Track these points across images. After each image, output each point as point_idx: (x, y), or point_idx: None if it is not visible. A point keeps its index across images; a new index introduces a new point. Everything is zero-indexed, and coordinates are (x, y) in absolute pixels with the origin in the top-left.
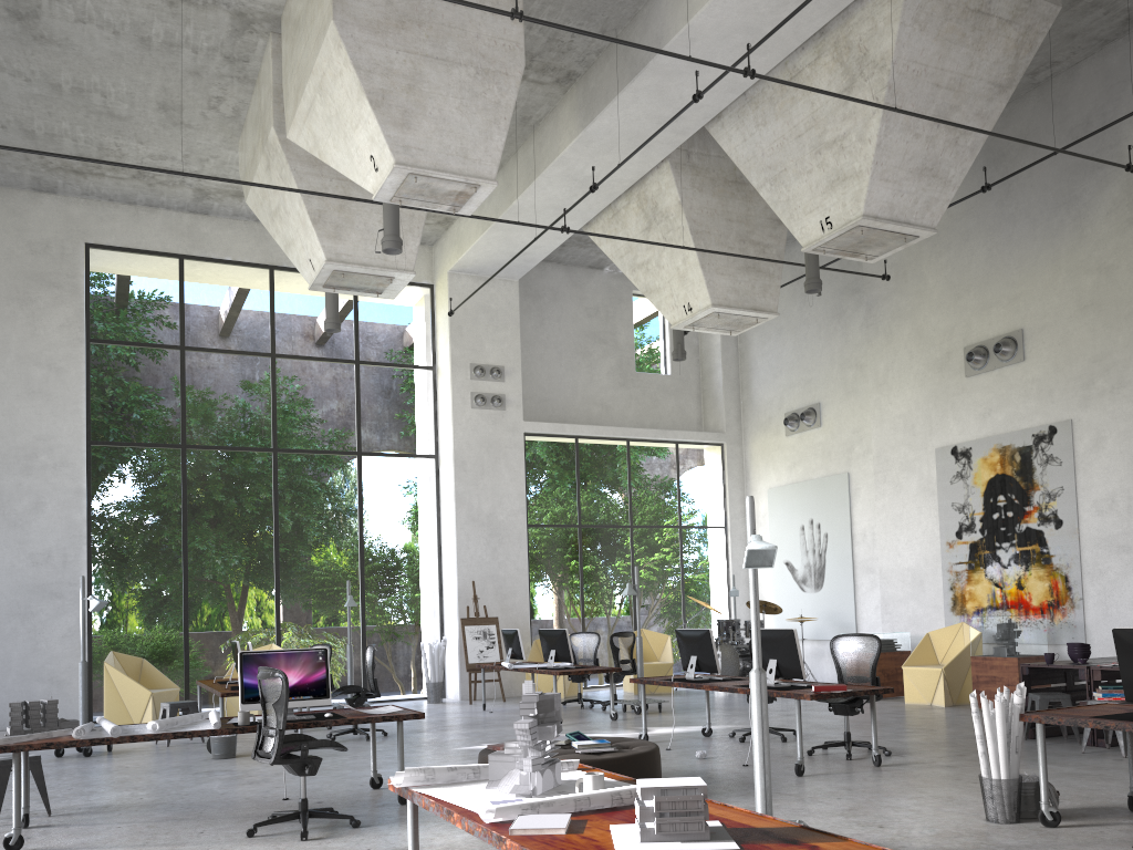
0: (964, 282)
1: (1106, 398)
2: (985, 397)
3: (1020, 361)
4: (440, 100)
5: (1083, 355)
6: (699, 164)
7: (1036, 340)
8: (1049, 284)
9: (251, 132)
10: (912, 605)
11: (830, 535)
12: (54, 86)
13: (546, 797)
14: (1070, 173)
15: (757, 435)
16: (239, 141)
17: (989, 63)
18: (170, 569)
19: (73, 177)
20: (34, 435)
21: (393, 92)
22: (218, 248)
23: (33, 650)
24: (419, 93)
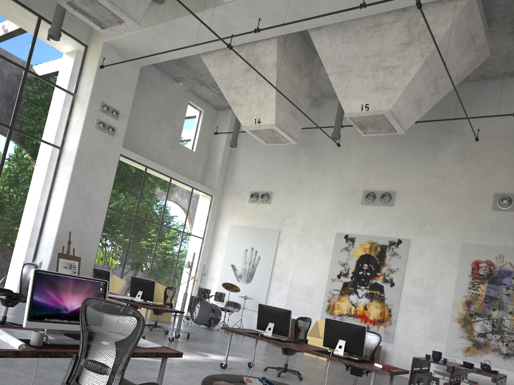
0: (370, 161)
1: (429, 235)
2: (368, 216)
3: (391, 205)
4: None
5: (423, 212)
6: (288, 49)
7: (401, 198)
8: (413, 176)
9: None
10: (304, 304)
11: (261, 258)
12: None
13: None
14: (436, 130)
15: (231, 197)
16: None
17: (461, 65)
18: None
19: None
20: None
21: None
22: None
23: None
24: None
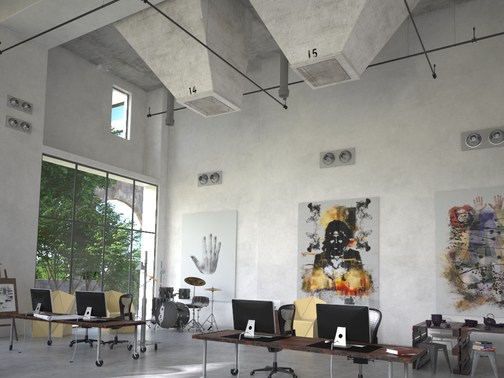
0: (322, 119)
1: (399, 189)
2: (330, 180)
3: (352, 164)
4: None
5: (387, 166)
6: (213, 1)
7: (362, 154)
8: (371, 128)
9: None
10: (277, 285)
11: (222, 243)
12: None
13: None
14: (387, 75)
15: (178, 184)
16: None
17: None
18: None
19: None
20: None
21: None
22: None
23: None
24: None
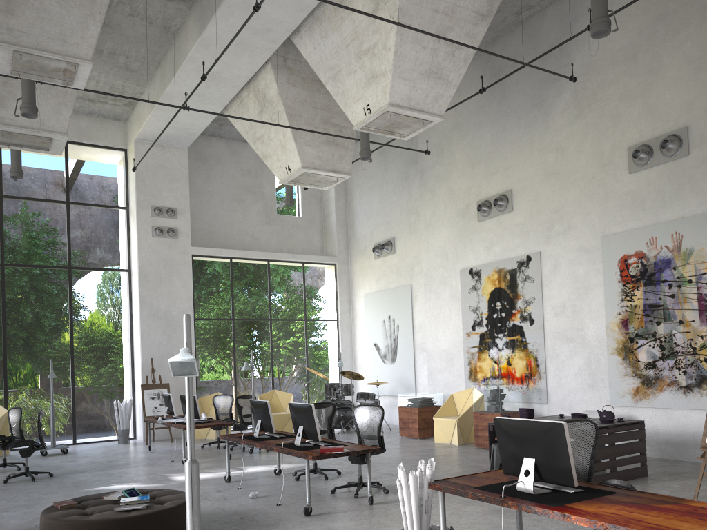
0: (477, 157)
1: (561, 238)
2: (489, 235)
3: (510, 211)
4: None
5: (547, 208)
6: (293, 67)
7: (519, 197)
8: (527, 159)
9: None
10: (446, 375)
11: (400, 326)
12: None
13: None
14: (540, 83)
15: (358, 258)
16: None
17: None
18: None
19: None
20: None
21: None
22: None
23: None
24: None
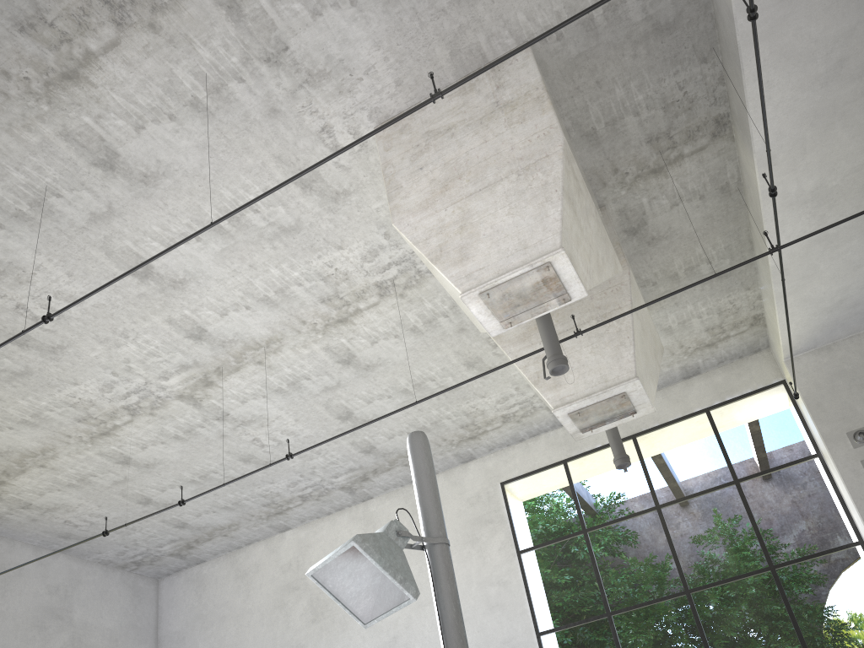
0: None
1: None
2: None
3: None
4: (490, 218)
5: None
6: None
7: None
8: None
9: None
10: None
11: None
12: (404, 391)
13: None
14: None
15: None
16: None
17: None
18: None
19: (473, 442)
20: (500, 640)
21: (448, 240)
22: (588, 441)
23: None
24: (470, 226)
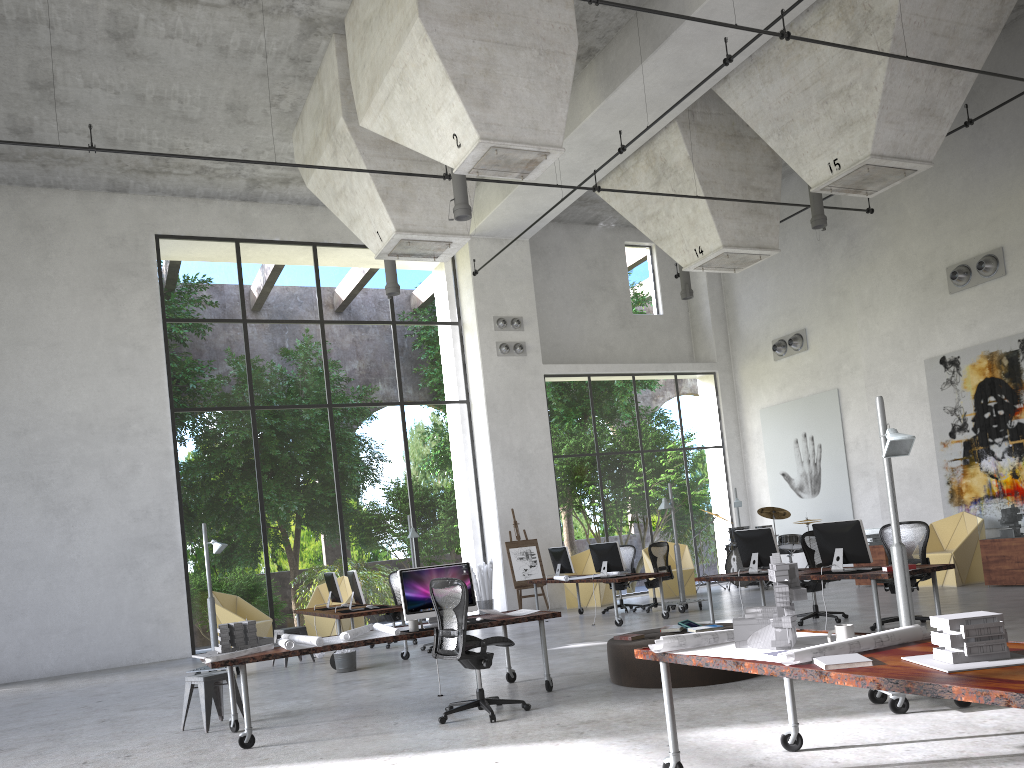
0: (942, 210)
1: None
2: (969, 311)
3: (1002, 275)
4: (512, 80)
5: None
6: (703, 122)
7: (1016, 255)
8: None
9: (311, 124)
10: (910, 501)
11: (823, 445)
12: (139, 97)
13: (802, 648)
14: None
15: (746, 362)
16: (293, 133)
17: (979, 11)
18: (216, 522)
19: (144, 177)
20: (126, 407)
21: (473, 76)
22: (267, 230)
23: (141, 595)
24: (494, 76)
